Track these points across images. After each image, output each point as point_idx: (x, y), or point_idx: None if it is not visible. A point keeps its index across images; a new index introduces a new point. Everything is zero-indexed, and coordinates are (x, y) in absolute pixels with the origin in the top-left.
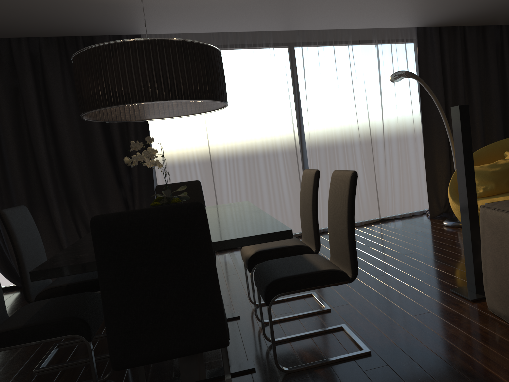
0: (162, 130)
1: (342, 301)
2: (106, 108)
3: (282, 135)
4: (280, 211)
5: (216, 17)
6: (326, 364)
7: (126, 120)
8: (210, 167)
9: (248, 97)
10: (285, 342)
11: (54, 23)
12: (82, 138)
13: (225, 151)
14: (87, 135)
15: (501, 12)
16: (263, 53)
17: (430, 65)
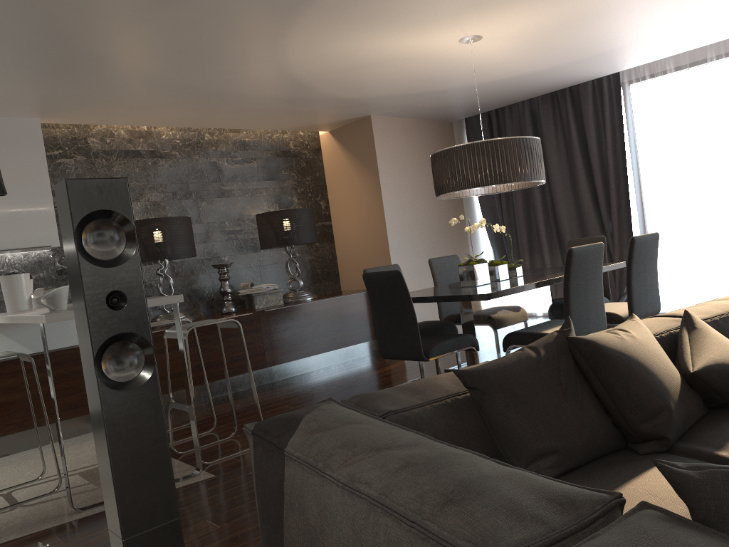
0: (651, 170)
1: None
2: (436, 196)
3: None
4: None
5: (662, 44)
6: None
7: (496, 192)
8: (703, 212)
9: None
10: None
11: (525, 90)
12: (571, 185)
13: (722, 191)
14: (574, 182)
15: None
16: None
17: None
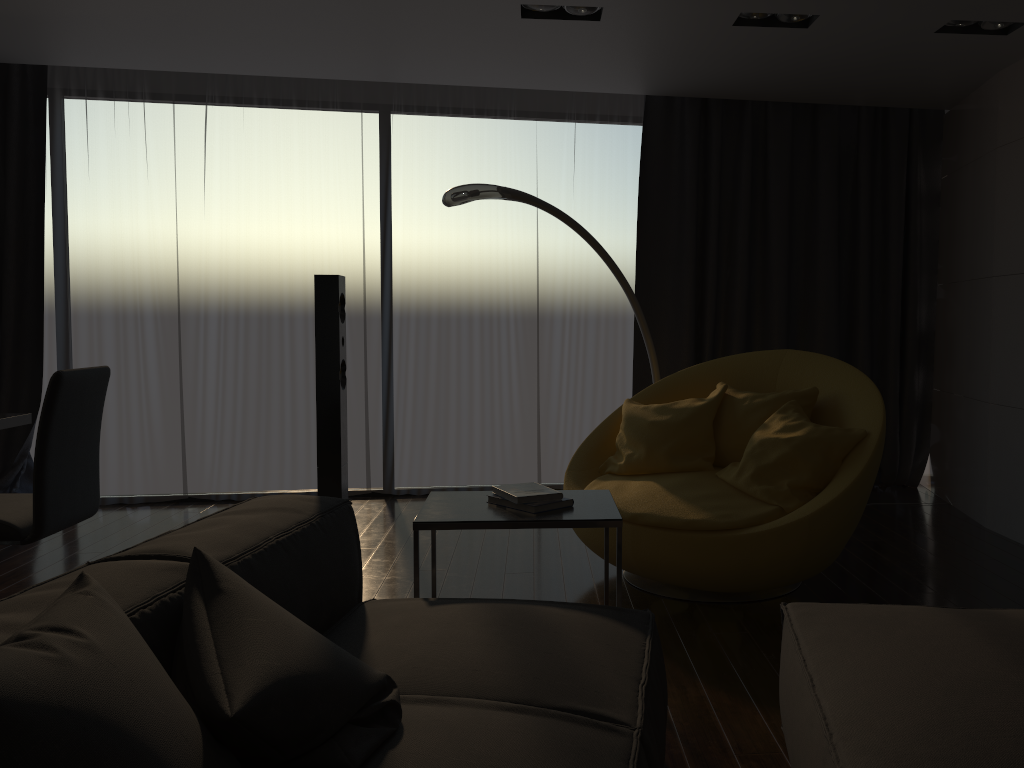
0: (90, 252)
1: None
2: None
3: None
4: (315, 439)
5: (140, 43)
6: None
7: None
8: (176, 335)
9: (277, 205)
10: None
11: None
12: None
13: (210, 307)
14: None
15: (807, 77)
16: (318, 121)
17: (675, 178)
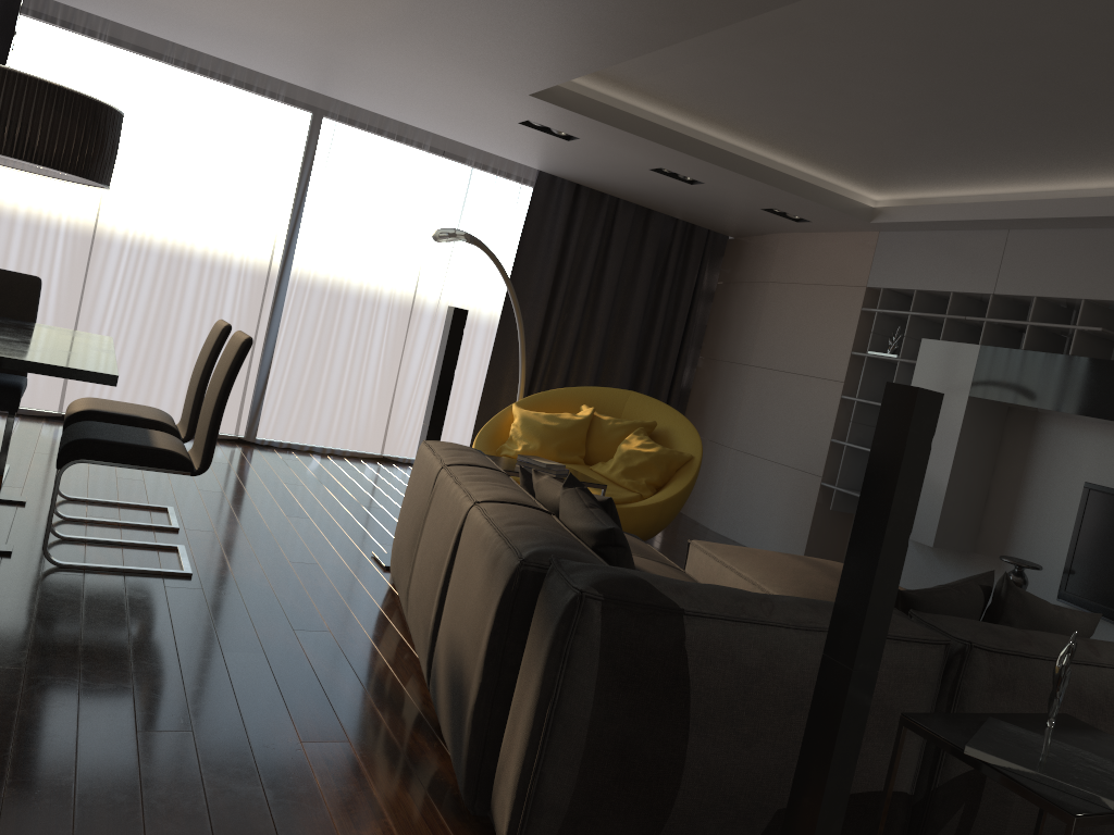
0: None
1: (208, 526)
2: None
3: (247, 256)
4: None
5: (178, 26)
6: (120, 572)
7: None
8: (84, 264)
9: (206, 169)
10: (78, 543)
11: None
12: None
13: (126, 246)
14: None
15: (664, 199)
16: (260, 107)
17: (545, 237)
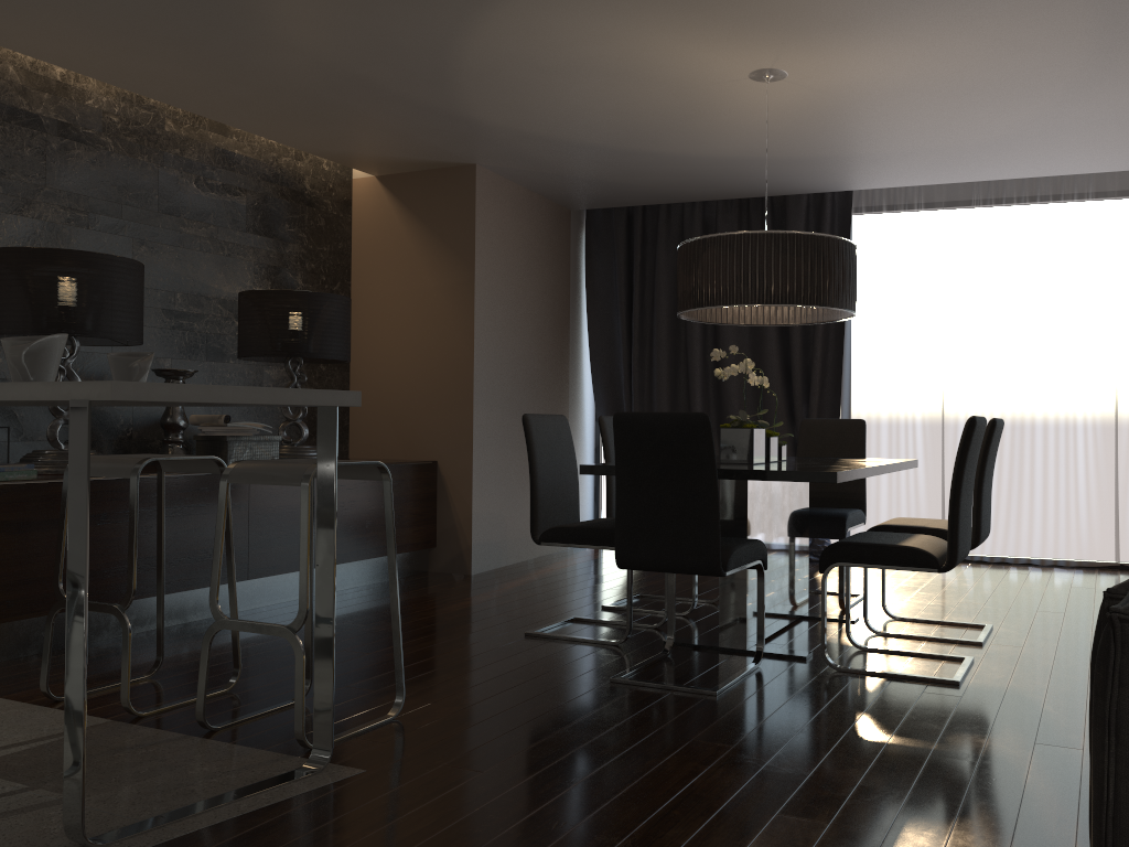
0: (870, 340)
1: (1018, 642)
2: (691, 309)
3: (1089, 366)
4: (1064, 509)
5: (955, 162)
6: (889, 677)
7: (744, 323)
8: (939, 410)
9: (1031, 291)
10: (872, 652)
11: (726, 184)
12: (750, 343)
13: (971, 385)
14: (757, 339)
15: None
16: (1071, 212)
17: None
